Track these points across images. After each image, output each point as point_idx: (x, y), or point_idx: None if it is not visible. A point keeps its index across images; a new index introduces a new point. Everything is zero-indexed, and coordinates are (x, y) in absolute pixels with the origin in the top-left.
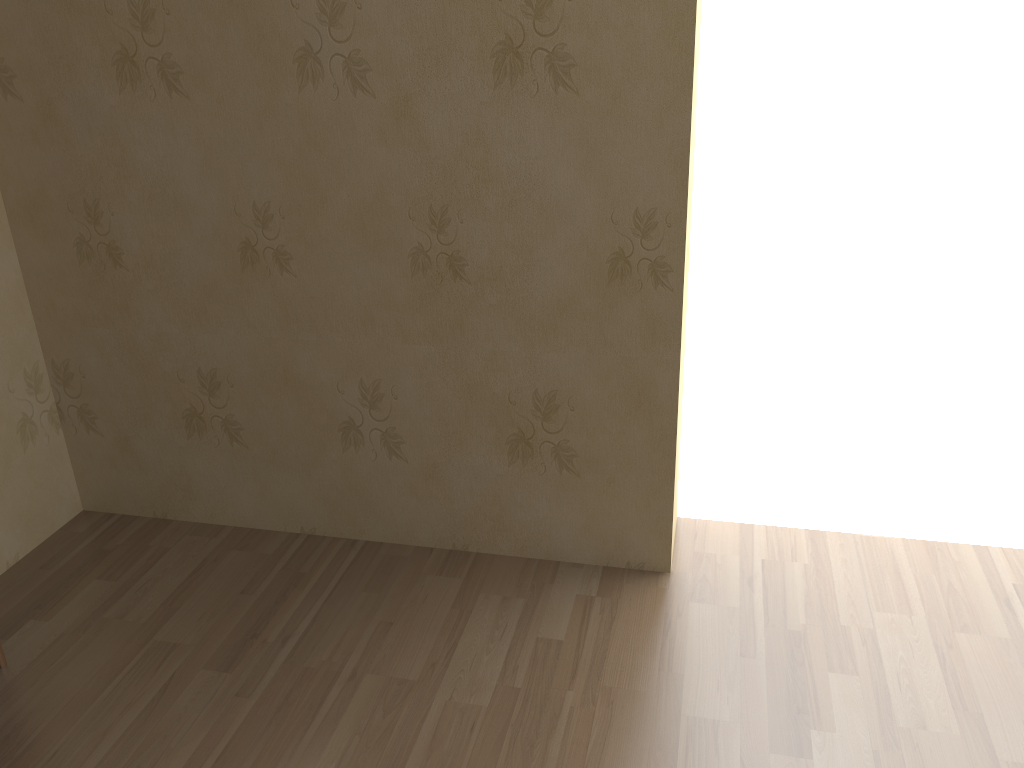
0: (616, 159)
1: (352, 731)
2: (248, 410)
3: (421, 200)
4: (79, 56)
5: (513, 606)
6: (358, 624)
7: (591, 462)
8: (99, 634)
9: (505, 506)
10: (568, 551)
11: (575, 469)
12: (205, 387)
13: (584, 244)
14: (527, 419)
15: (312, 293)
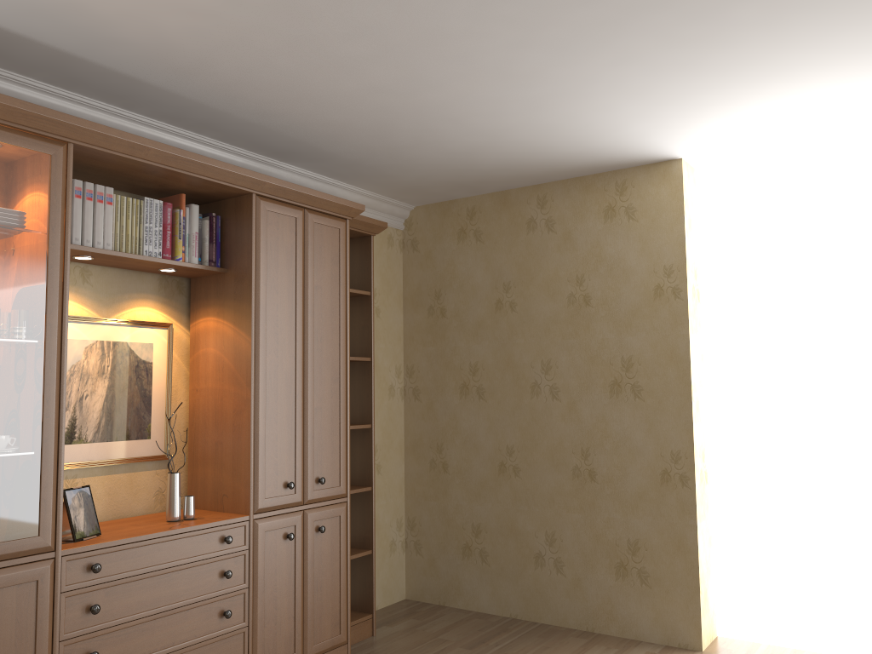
0: (661, 428)
1: None
2: (492, 545)
3: (578, 445)
4: (446, 385)
5: (611, 650)
6: (532, 645)
7: (656, 580)
8: (414, 633)
9: (613, 605)
10: (646, 634)
11: (648, 584)
12: (474, 532)
13: (649, 466)
14: (624, 554)
15: (527, 486)
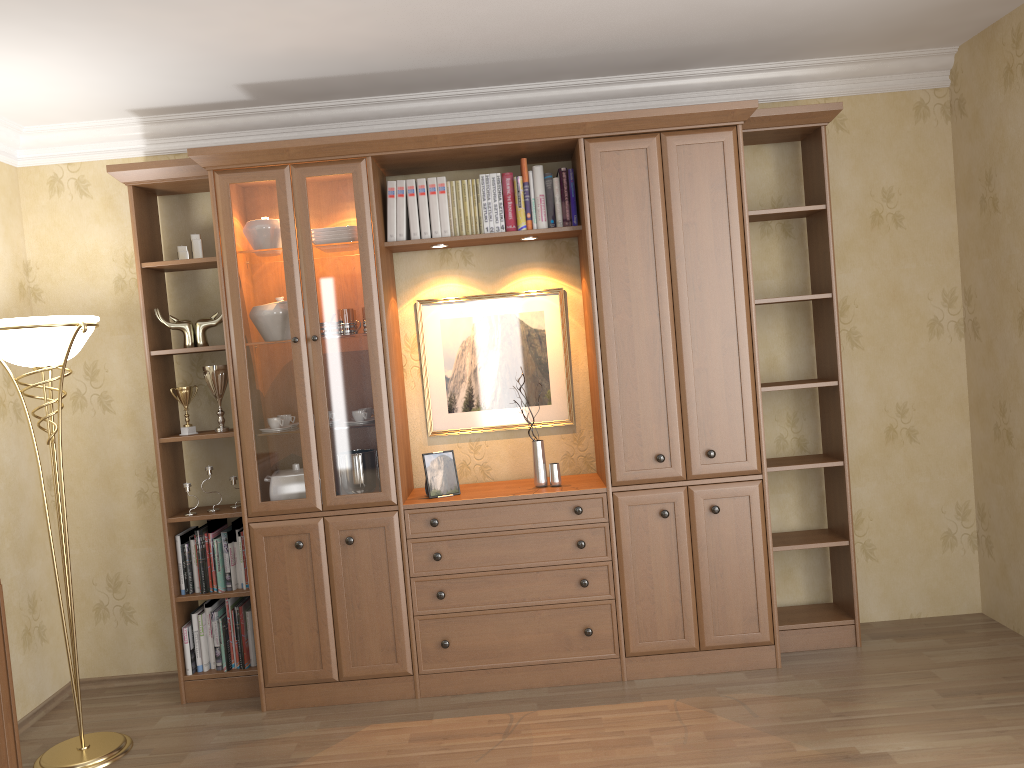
0: None
1: (961, 744)
2: None
3: None
4: (1004, 315)
5: None
6: None
7: None
8: (910, 656)
9: None
10: None
11: None
12: None
13: None
14: None
15: None
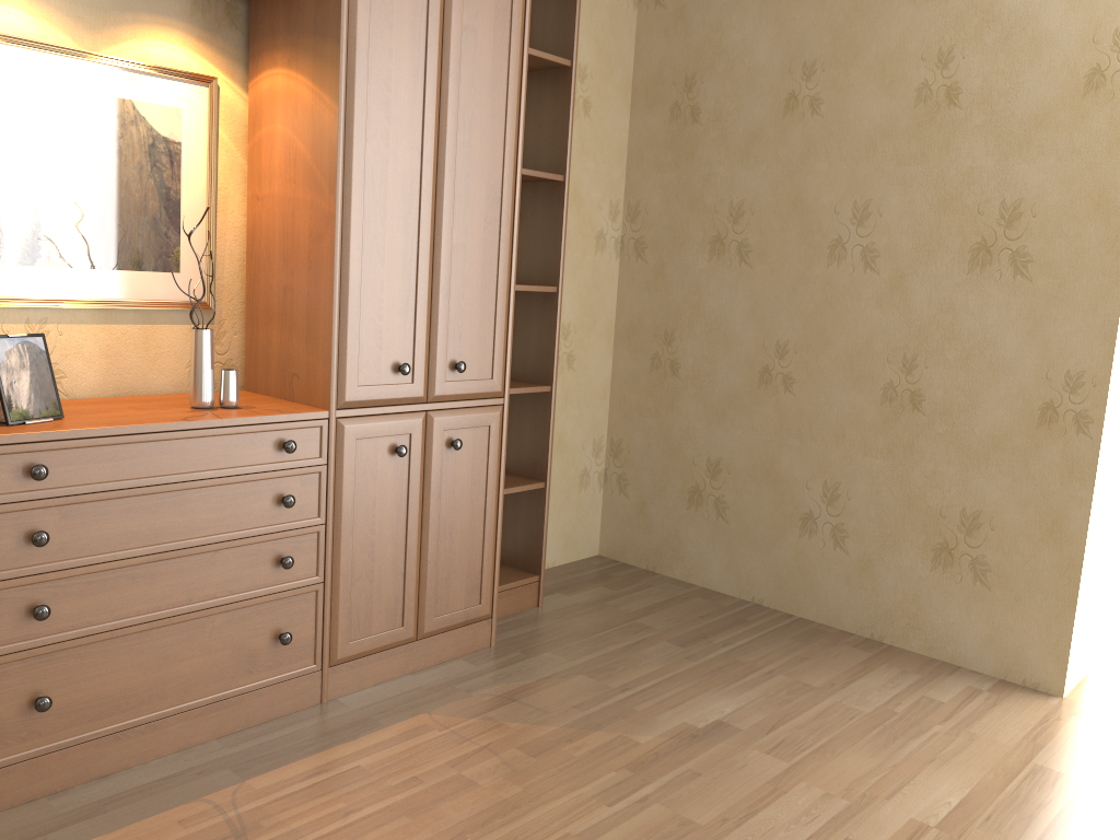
0: (1055, 331)
1: (761, 694)
2: (735, 493)
3: (898, 349)
4: (689, 237)
5: (909, 676)
6: (781, 652)
7: (1002, 578)
8: (600, 609)
9: (921, 606)
10: (970, 658)
11: (987, 582)
12: (709, 471)
13: (1021, 393)
14: (952, 532)
15: (803, 409)
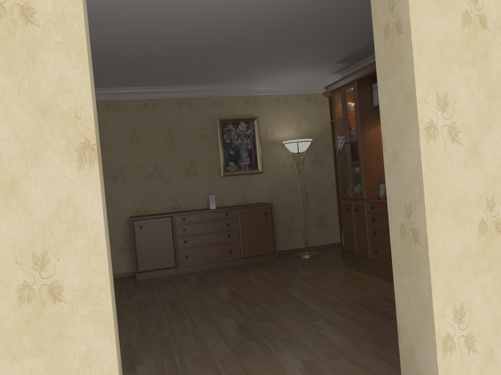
0: None
1: None
2: None
3: None
4: None
5: None
6: None
7: None
8: None
9: None
10: None
11: None
12: None
13: None
14: None
15: None
